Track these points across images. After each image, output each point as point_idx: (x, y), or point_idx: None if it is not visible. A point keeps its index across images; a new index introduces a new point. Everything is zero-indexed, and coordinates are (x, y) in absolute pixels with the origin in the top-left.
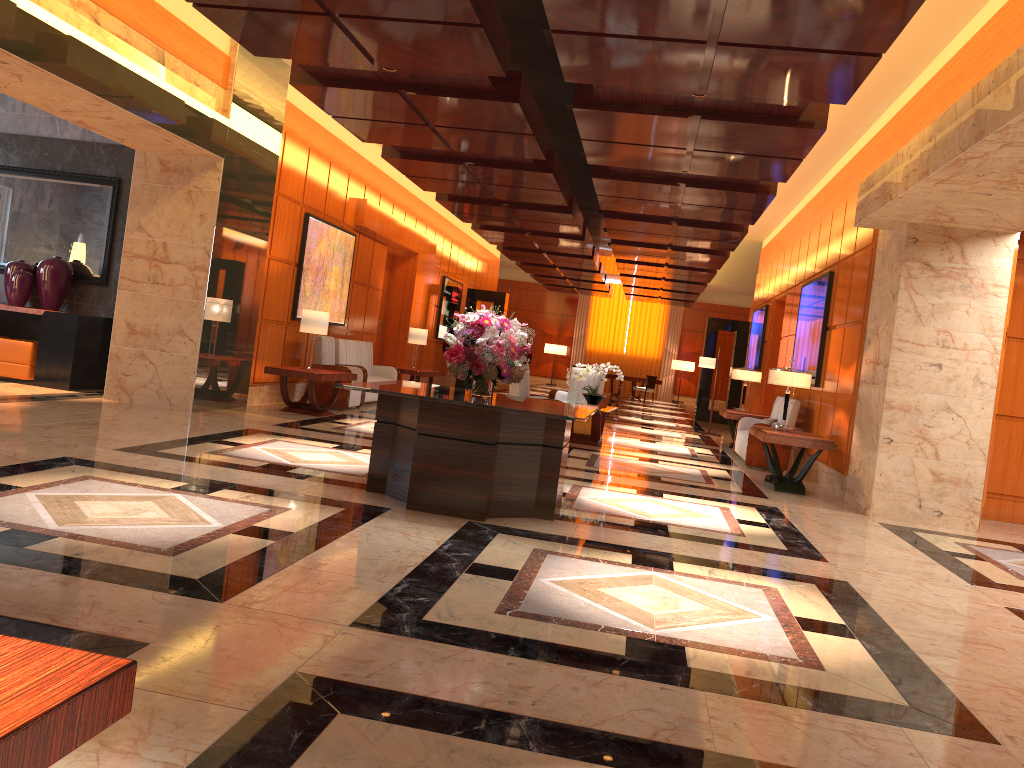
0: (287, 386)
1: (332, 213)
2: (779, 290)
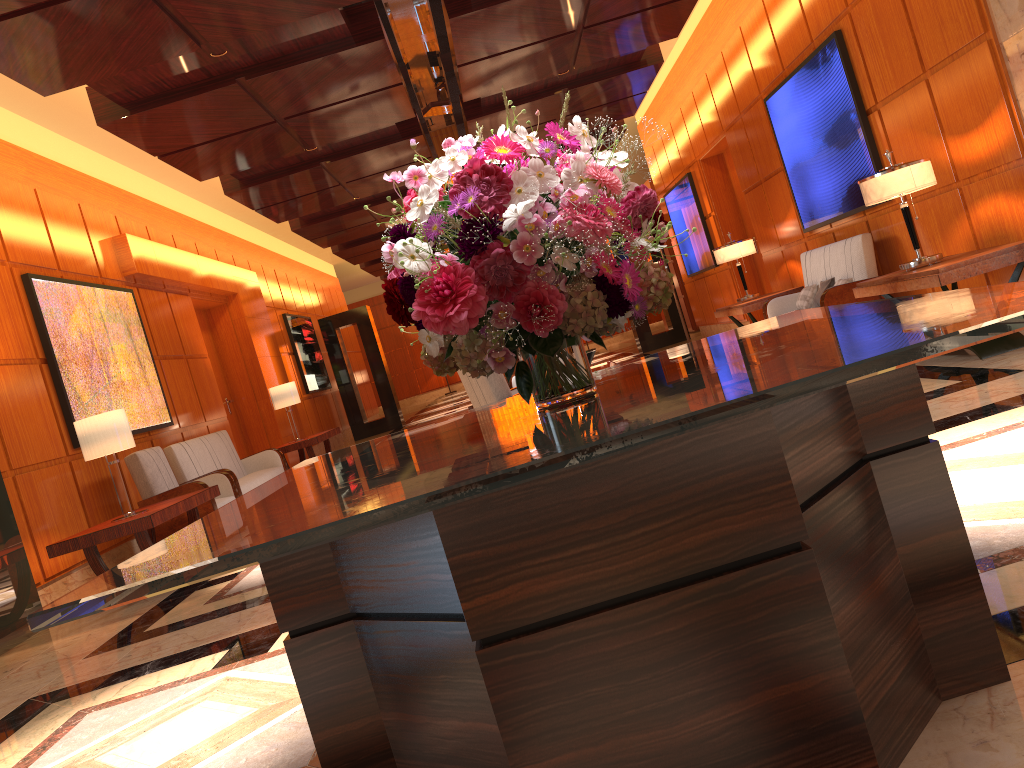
0: (117, 552)
1: (75, 267)
2: (705, 142)
